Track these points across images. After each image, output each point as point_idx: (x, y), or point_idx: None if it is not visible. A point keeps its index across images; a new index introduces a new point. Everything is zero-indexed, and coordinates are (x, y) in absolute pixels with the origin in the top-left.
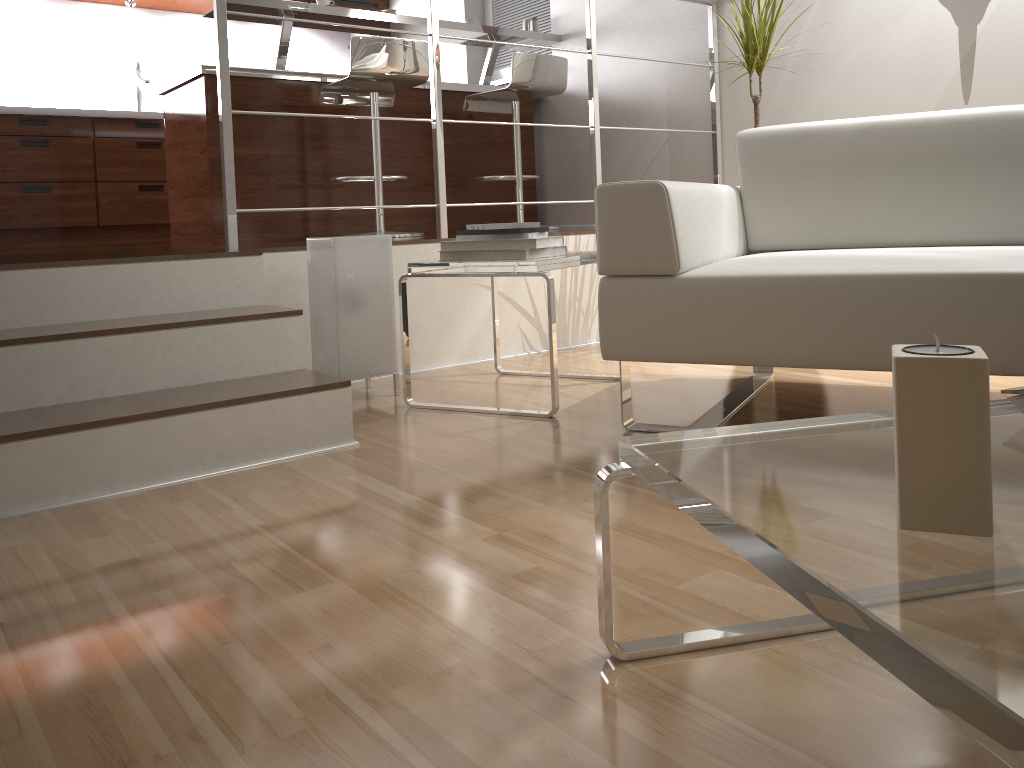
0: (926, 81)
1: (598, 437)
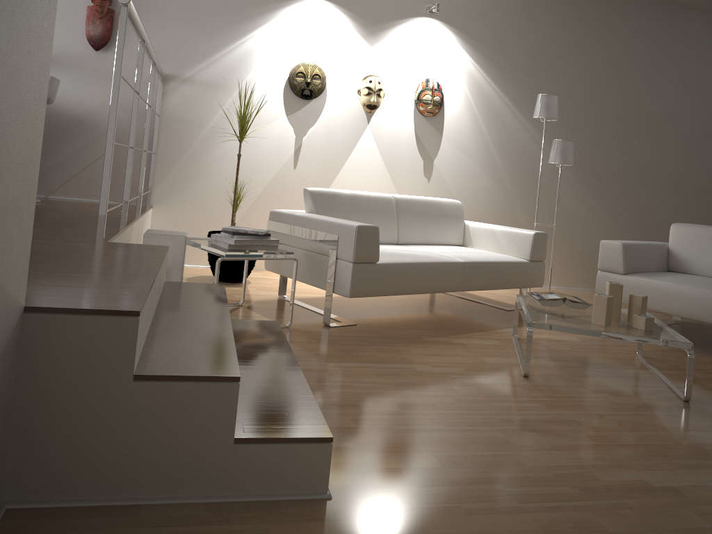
0: (279, 155)
1: (334, 331)
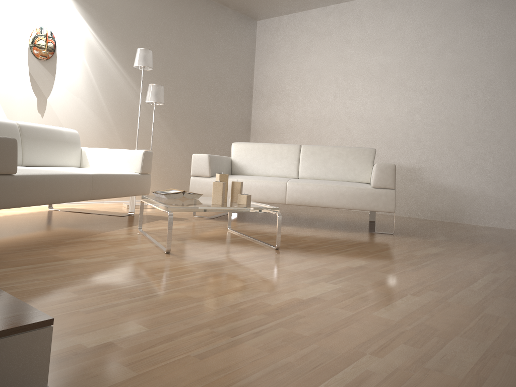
0: None
1: None
